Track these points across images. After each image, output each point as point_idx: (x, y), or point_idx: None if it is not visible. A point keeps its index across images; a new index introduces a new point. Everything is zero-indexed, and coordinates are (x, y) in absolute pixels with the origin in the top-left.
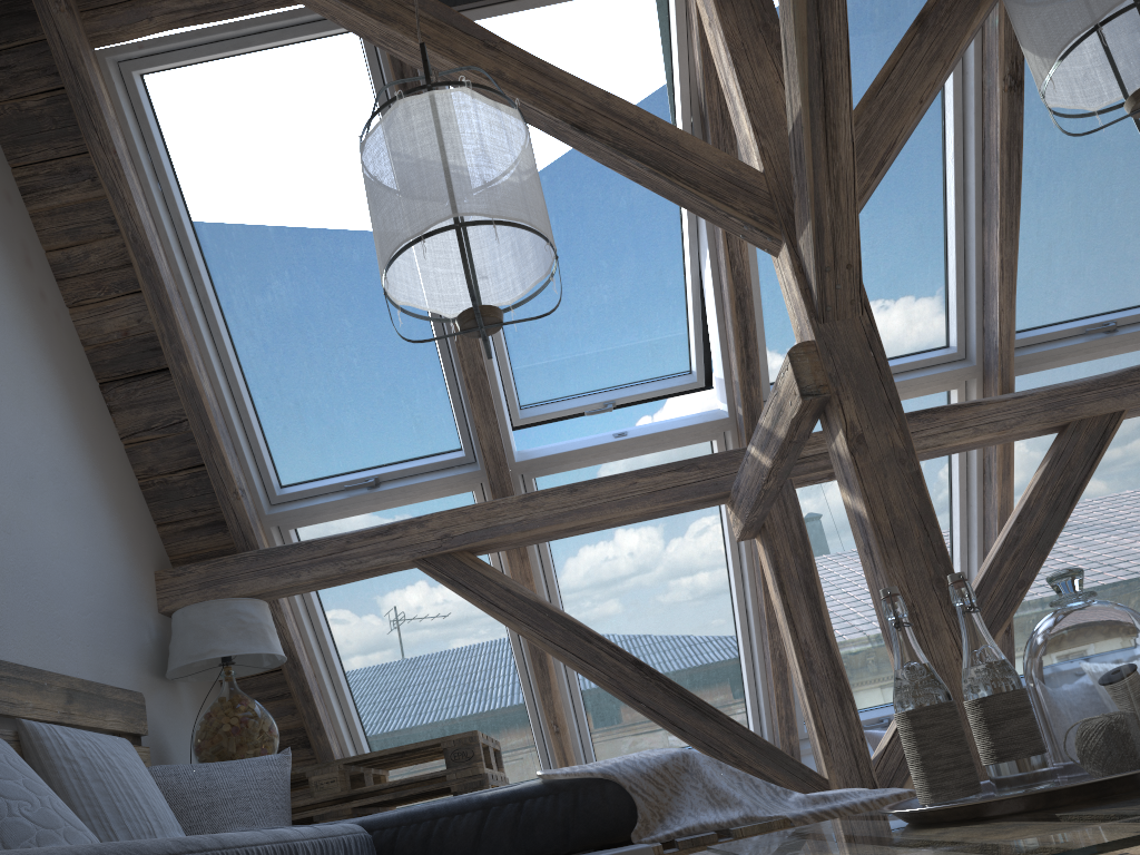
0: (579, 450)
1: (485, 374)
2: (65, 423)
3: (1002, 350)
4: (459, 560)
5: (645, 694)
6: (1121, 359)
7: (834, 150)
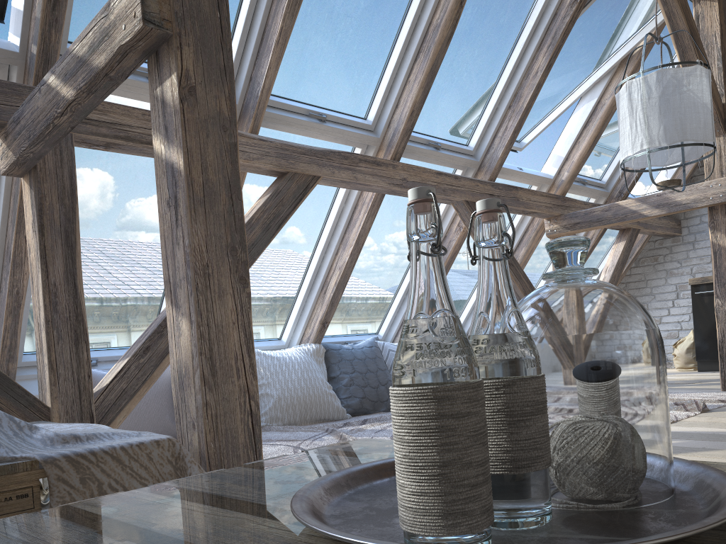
0: None
1: None
2: None
3: (261, 99)
4: None
5: None
6: (320, 144)
7: None
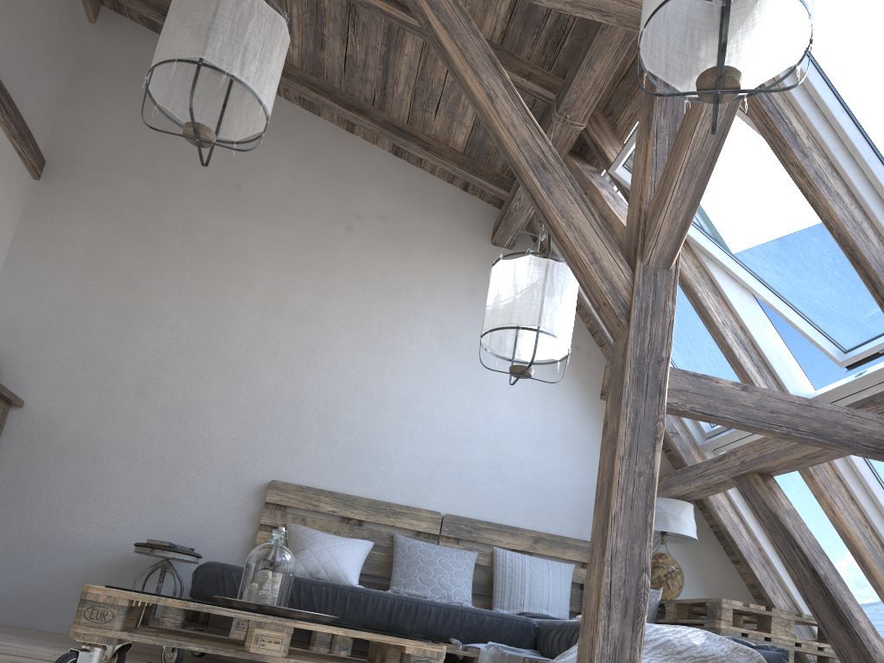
0: (830, 391)
1: (731, 350)
2: (581, 409)
3: None
4: (748, 479)
5: (812, 597)
6: None
7: (563, 242)
